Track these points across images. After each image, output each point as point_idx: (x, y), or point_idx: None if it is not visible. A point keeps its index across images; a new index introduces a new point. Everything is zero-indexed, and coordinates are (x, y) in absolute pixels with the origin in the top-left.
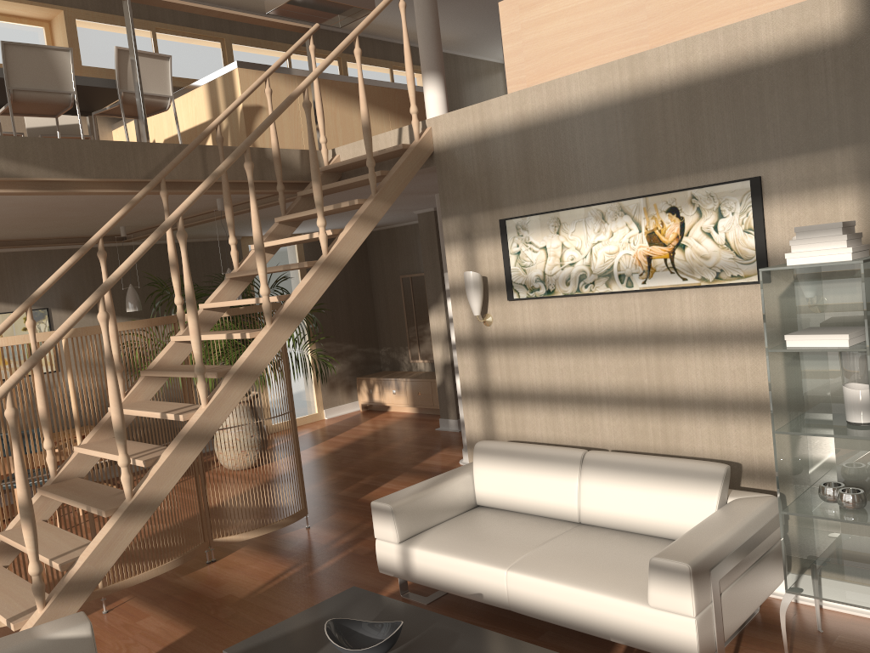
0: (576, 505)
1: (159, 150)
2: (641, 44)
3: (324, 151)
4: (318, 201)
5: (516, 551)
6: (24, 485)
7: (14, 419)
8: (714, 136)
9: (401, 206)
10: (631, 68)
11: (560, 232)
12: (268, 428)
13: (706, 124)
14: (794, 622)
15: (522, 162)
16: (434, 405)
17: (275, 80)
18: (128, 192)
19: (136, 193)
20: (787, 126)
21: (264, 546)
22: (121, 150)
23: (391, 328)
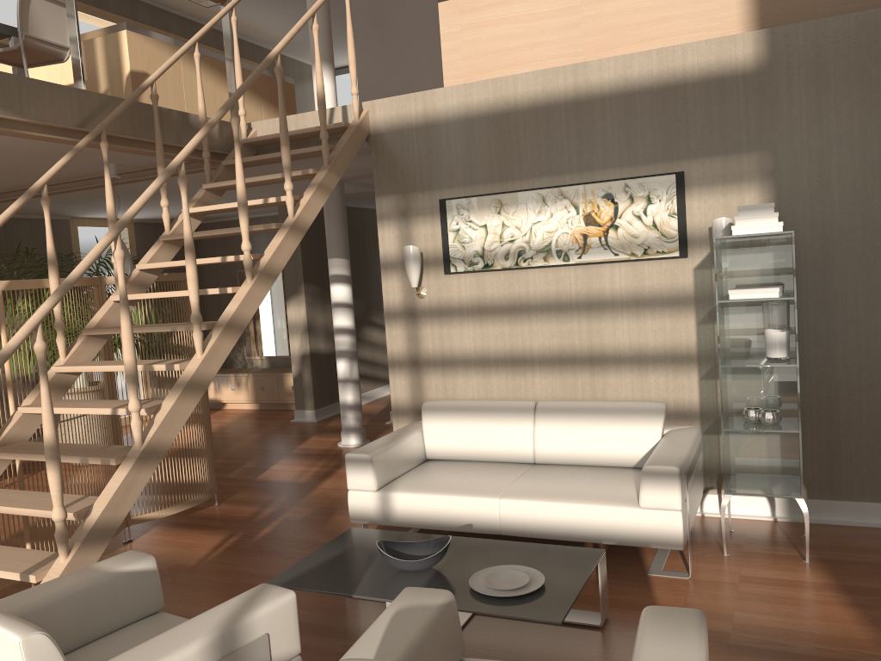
0: (531, 448)
1: (94, 100)
2: (576, 56)
3: (244, 124)
4: (287, 165)
5: (498, 485)
6: (53, 424)
7: (45, 353)
8: (646, 137)
9: (274, 193)
10: (575, 74)
11: (501, 212)
12: None
13: (639, 126)
14: (710, 528)
15: (464, 148)
16: (280, 400)
17: (161, 49)
18: (64, 140)
19: (69, 142)
20: (706, 133)
21: (180, 524)
22: (59, 94)
23: None
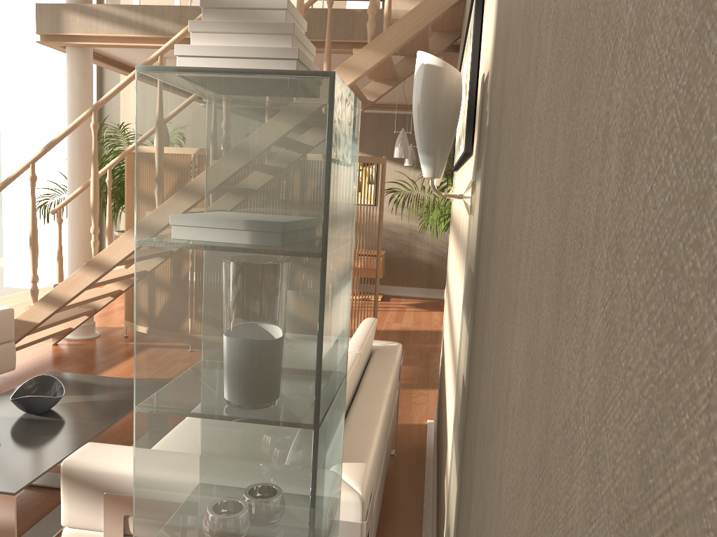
0: None
1: None
2: None
3: None
4: None
5: None
6: (31, 225)
7: (31, 182)
8: None
9: None
10: None
11: None
12: None
13: None
14: None
15: None
16: None
17: None
18: None
19: None
20: None
21: None
22: None
23: None
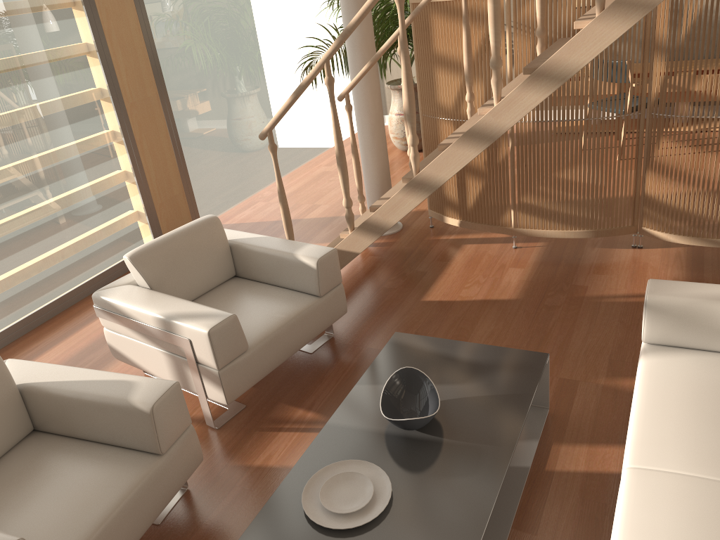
0: None
1: None
2: None
3: None
4: None
5: (684, 459)
6: (335, 140)
7: (328, 87)
8: None
9: None
10: None
11: None
12: None
13: None
14: None
15: None
16: None
17: None
18: None
19: None
20: None
21: (698, 257)
22: None
23: None
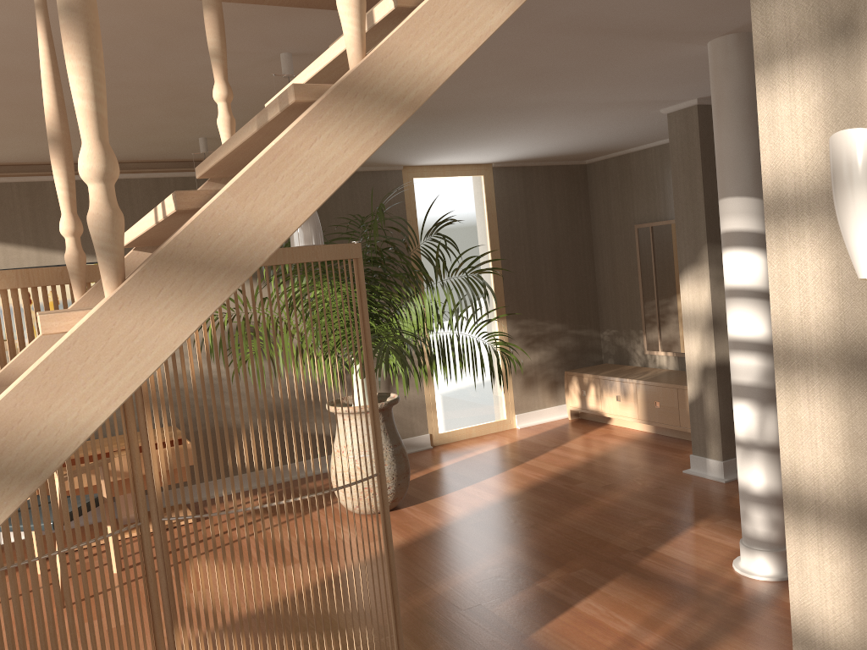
0: None
1: None
2: None
3: None
4: None
5: None
6: None
7: None
8: None
9: (638, 88)
10: None
11: None
12: (433, 437)
13: None
14: None
15: None
16: (681, 426)
17: None
18: None
19: None
20: None
21: None
22: None
23: (618, 303)
